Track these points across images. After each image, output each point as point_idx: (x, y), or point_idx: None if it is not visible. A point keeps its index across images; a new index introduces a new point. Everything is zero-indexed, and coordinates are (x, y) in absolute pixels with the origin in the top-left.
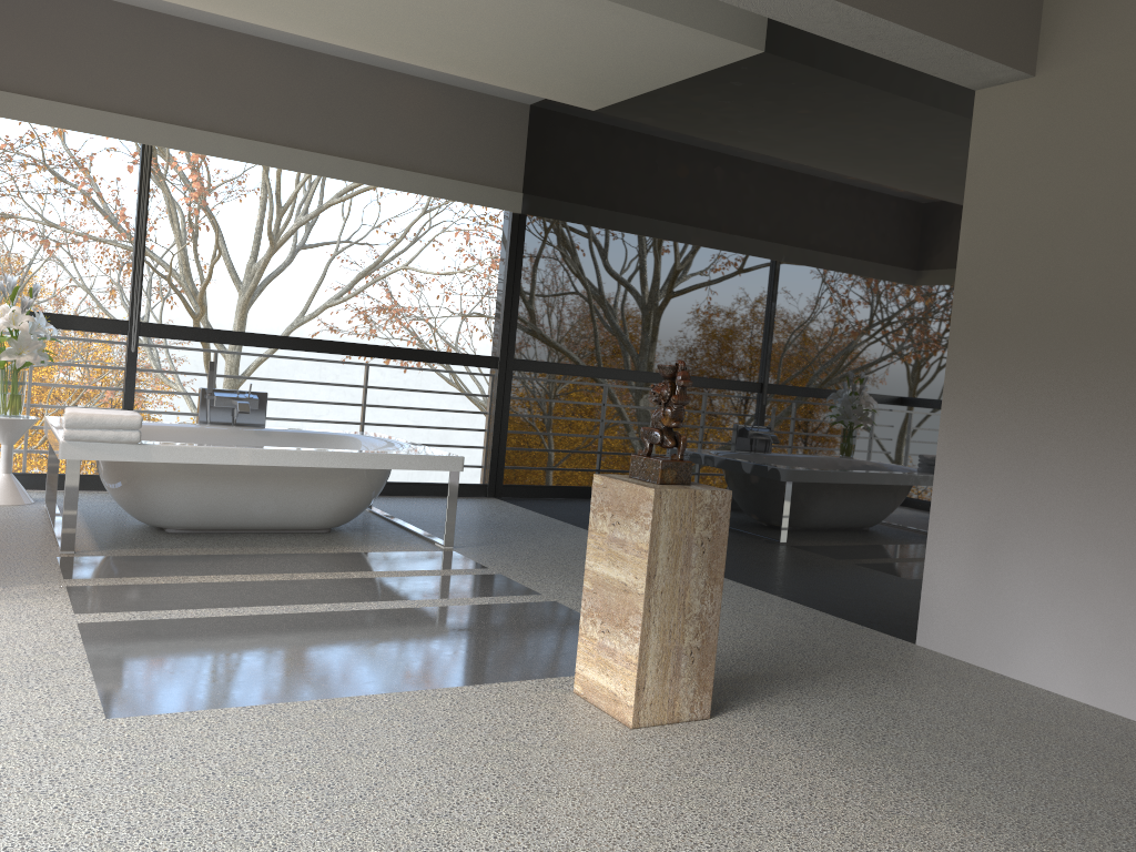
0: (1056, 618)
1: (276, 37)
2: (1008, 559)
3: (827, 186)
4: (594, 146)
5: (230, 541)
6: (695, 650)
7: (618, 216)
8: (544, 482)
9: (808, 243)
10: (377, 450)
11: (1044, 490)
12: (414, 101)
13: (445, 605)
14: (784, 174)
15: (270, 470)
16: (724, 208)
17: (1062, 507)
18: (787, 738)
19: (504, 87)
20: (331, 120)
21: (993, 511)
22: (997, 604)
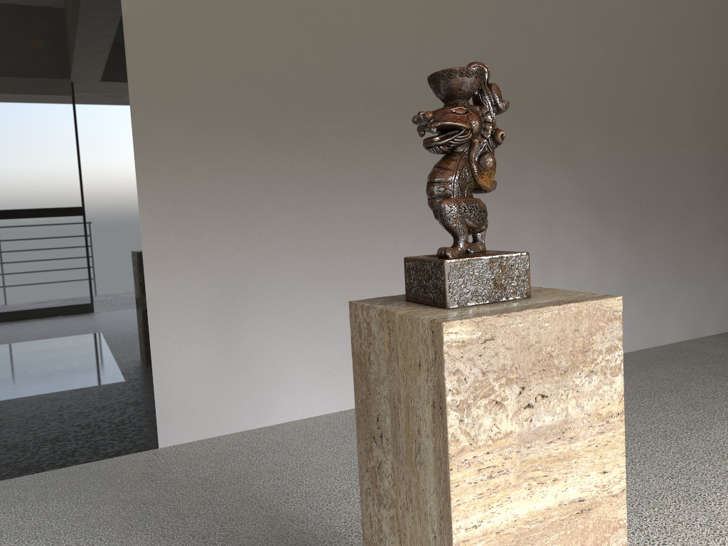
0: (302, 355)
1: None
2: (249, 321)
3: None
4: None
5: None
6: None
7: None
8: None
9: None
10: None
11: (271, 248)
12: None
13: None
14: None
15: None
16: None
17: (290, 259)
18: None
19: None
20: None
21: (224, 280)
22: (246, 366)
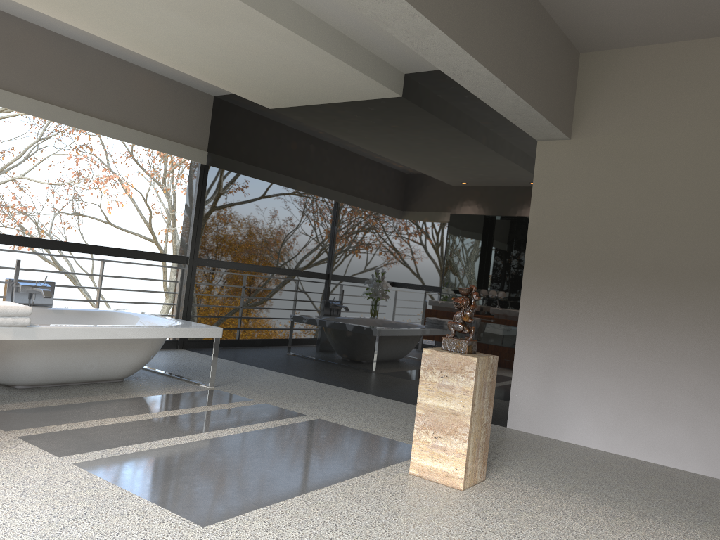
0: (587, 409)
1: (61, 31)
2: (560, 381)
3: (446, 178)
4: (270, 131)
5: (71, 392)
6: (483, 443)
7: (291, 176)
8: (228, 338)
9: (433, 207)
10: (170, 325)
11: (579, 346)
12: (145, 85)
13: (268, 427)
14: (417, 167)
15: (100, 341)
16: (374, 181)
17: (589, 354)
18: (527, 485)
19: (223, 88)
20: (92, 92)
21: (551, 356)
22: (554, 403)
